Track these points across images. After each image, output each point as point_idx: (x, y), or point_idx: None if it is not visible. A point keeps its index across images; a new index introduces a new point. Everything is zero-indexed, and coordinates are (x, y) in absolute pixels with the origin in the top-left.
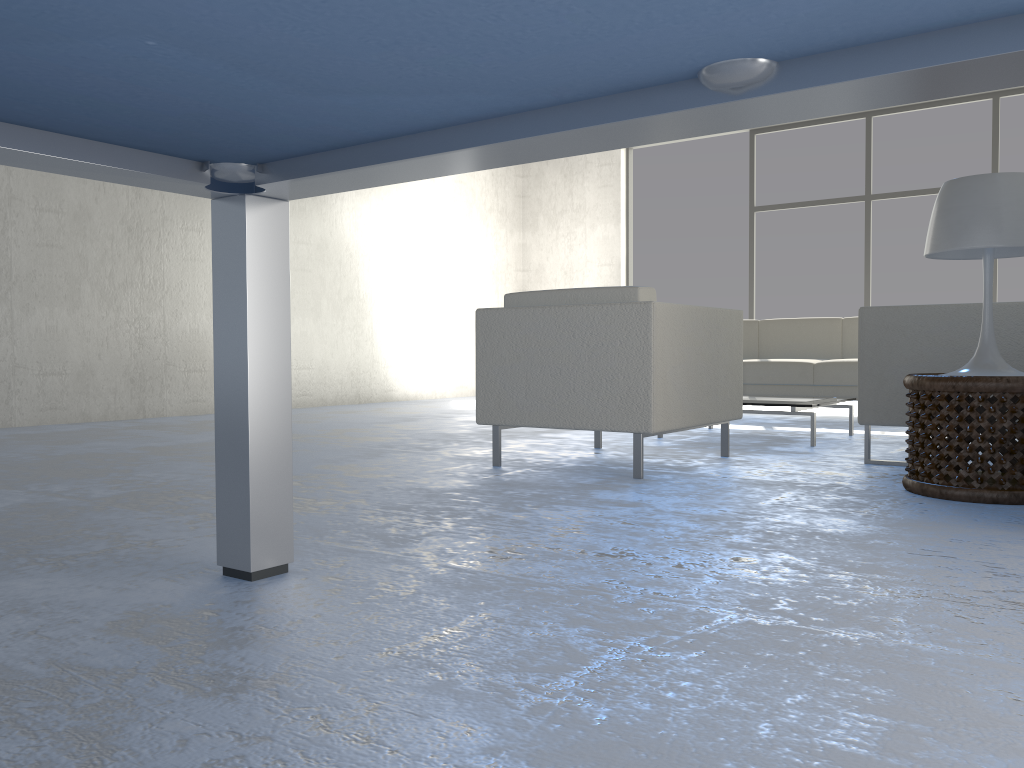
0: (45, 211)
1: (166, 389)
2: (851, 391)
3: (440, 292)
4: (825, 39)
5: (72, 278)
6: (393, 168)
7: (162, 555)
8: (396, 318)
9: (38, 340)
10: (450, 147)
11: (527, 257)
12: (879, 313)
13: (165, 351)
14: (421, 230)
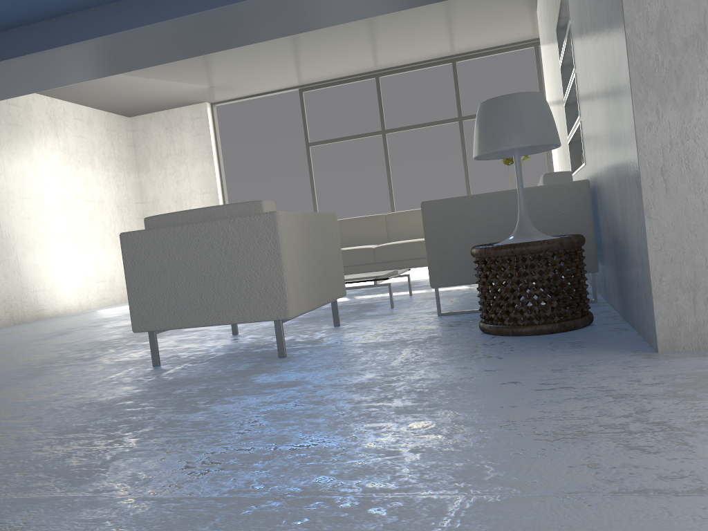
0: None
1: None
2: (401, 264)
3: (75, 225)
4: None
5: None
6: (33, 65)
7: None
8: (39, 250)
9: None
10: (109, 29)
11: (144, 192)
12: (435, 205)
13: None
14: (52, 177)
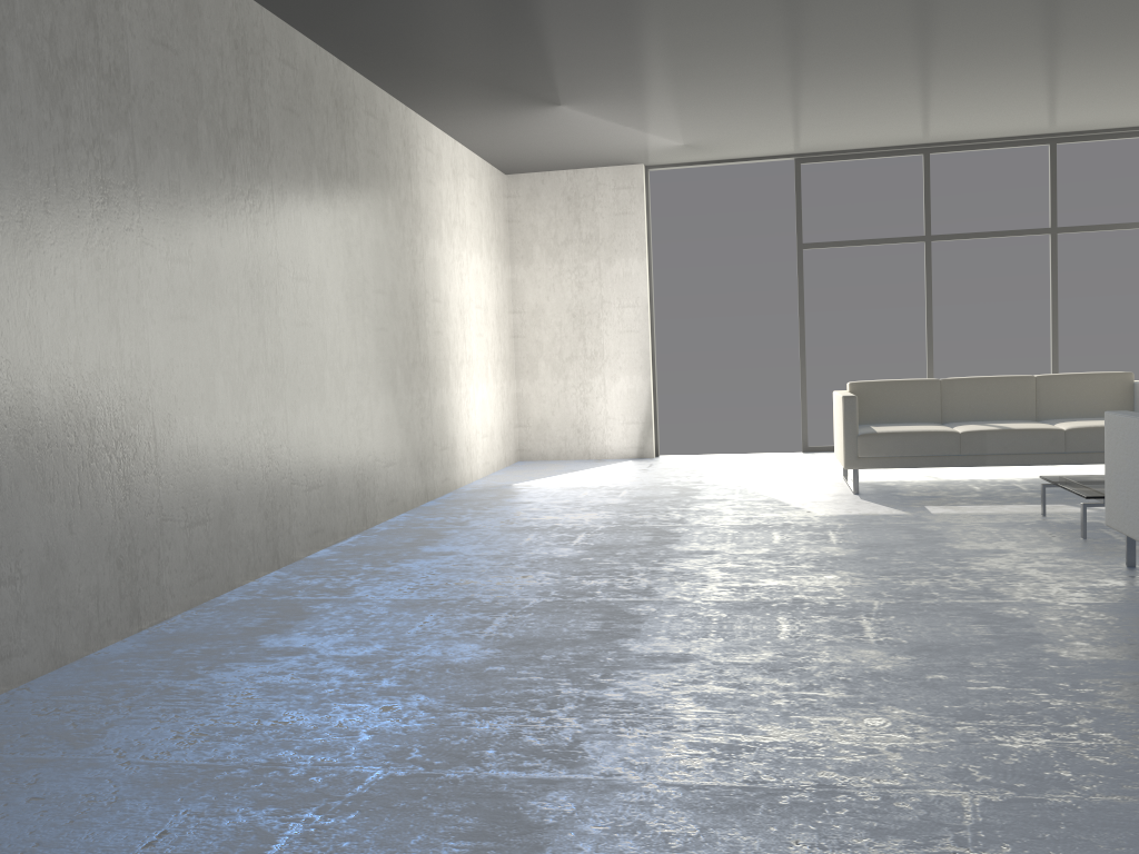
0: (176, 261)
1: (293, 520)
2: None
3: (468, 346)
4: None
5: (206, 367)
6: None
7: None
8: (445, 384)
9: (181, 472)
10: None
11: (519, 296)
12: None
13: (290, 464)
14: (454, 267)
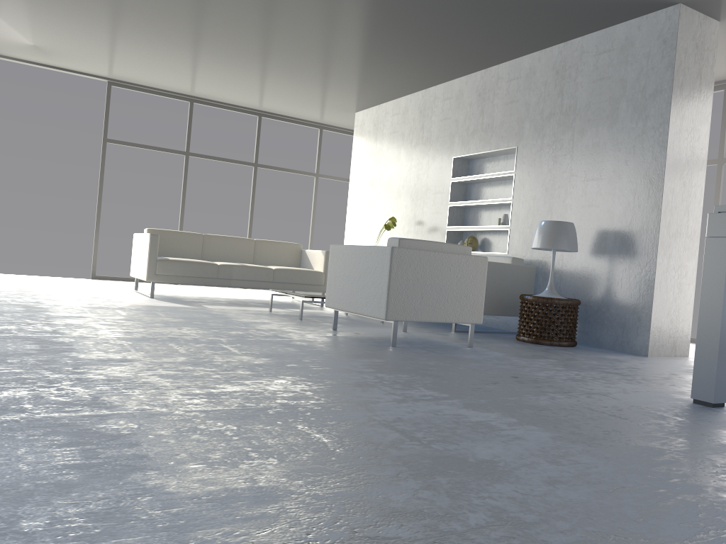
0: None
1: None
2: (292, 286)
3: None
4: None
5: None
6: None
7: (668, 408)
8: None
9: None
10: None
11: None
12: None
13: None
14: None
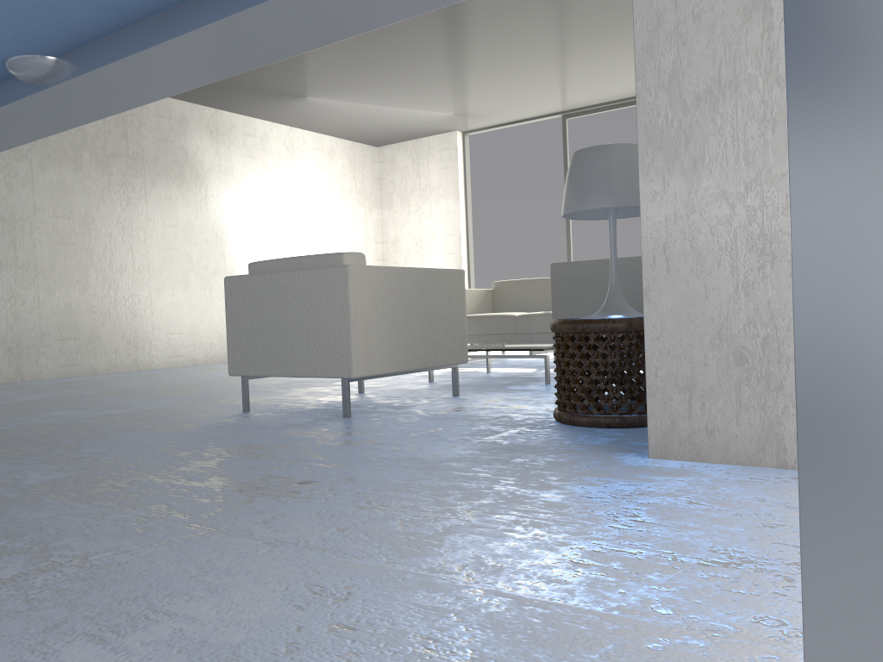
0: None
1: (42, 355)
2: None
3: None
4: (51, 37)
5: None
6: None
7: None
8: None
9: None
10: None
11: (385, 231)
12: (565, 268)
13: (40, 323)
14: (283, 211)
